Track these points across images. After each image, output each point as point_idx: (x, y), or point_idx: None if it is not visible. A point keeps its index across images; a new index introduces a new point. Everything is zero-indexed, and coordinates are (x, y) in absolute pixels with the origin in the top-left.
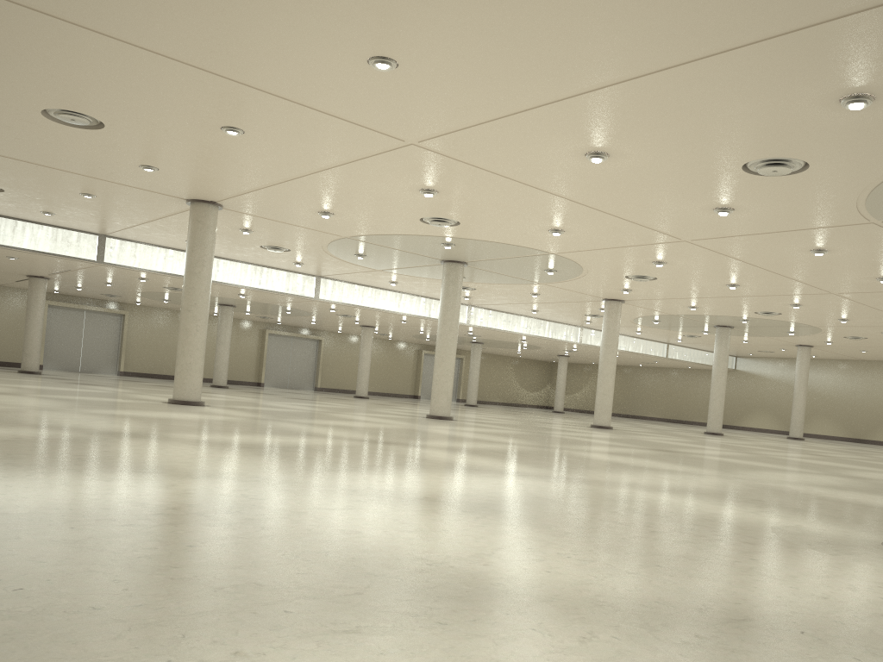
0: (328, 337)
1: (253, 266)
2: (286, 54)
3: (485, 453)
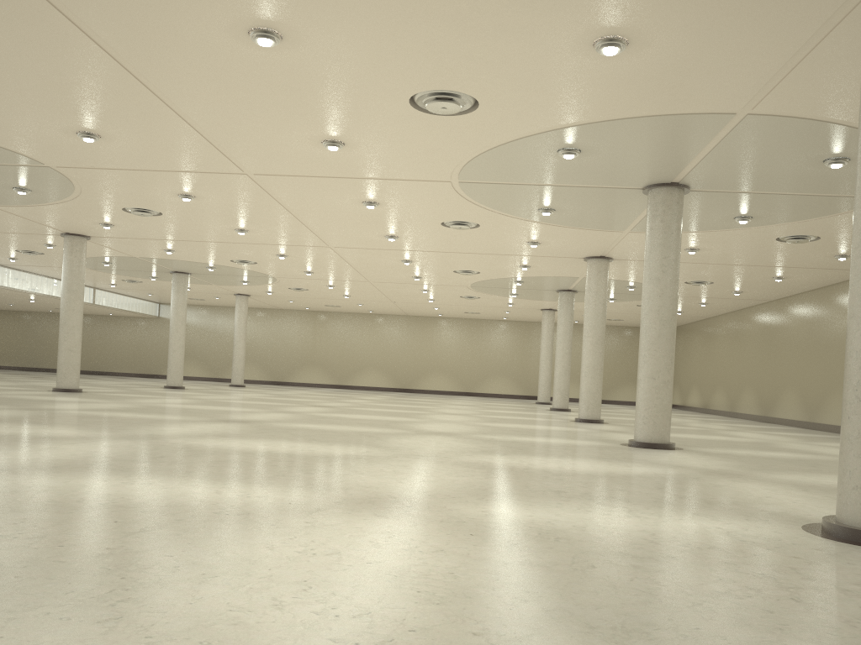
0: None
1: None
2: None
3: (130, 468)
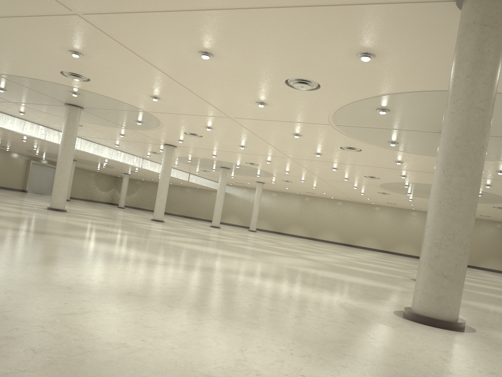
0: None
1: None
2: None
3: (119, 243)
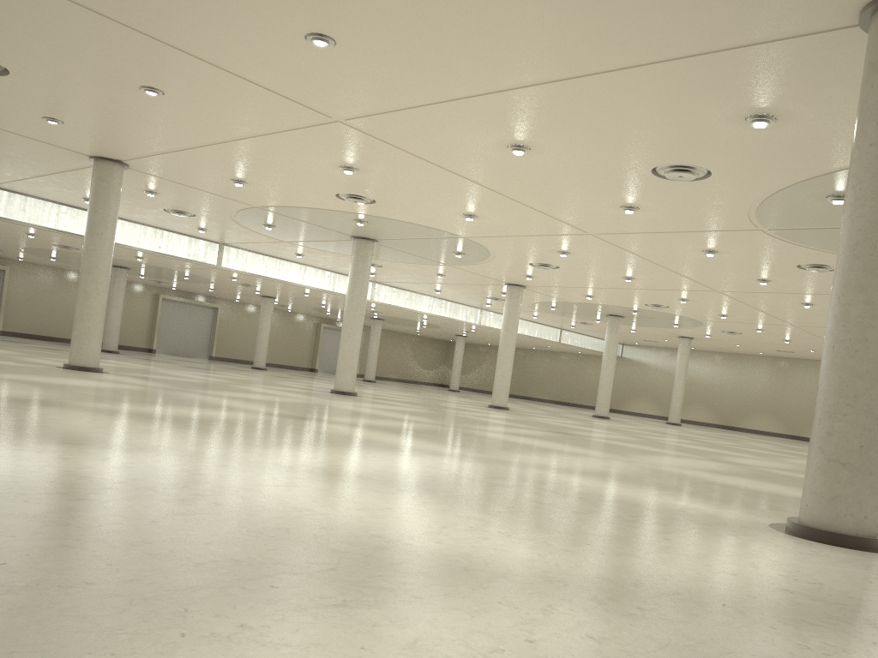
0: (226, 305)
1: (153, 229)
2: (221, 21)
3: (399, 432)
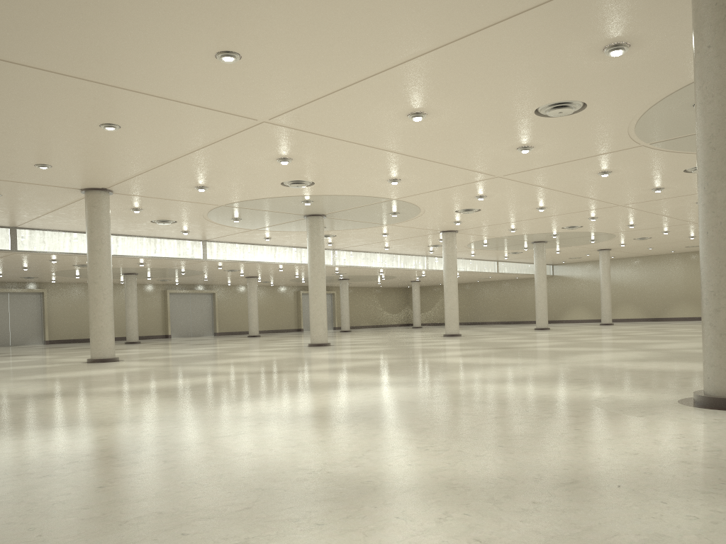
0: (220, 290)
1: (147, 239)
2: (145, 57)
3: (357, 370)
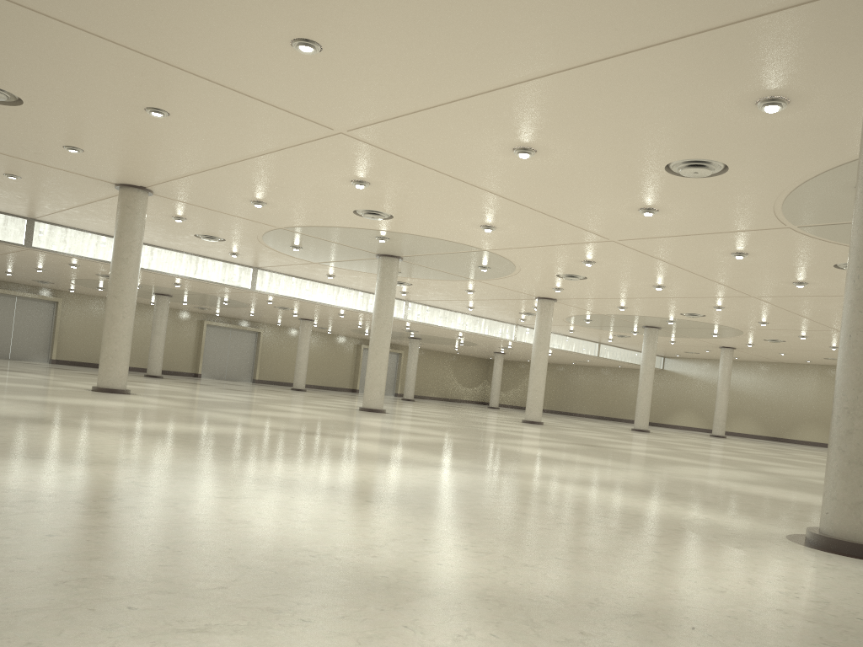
0: (268, 329)
1: (188, 256)
2: (207, 32)
3: (408, 445)
